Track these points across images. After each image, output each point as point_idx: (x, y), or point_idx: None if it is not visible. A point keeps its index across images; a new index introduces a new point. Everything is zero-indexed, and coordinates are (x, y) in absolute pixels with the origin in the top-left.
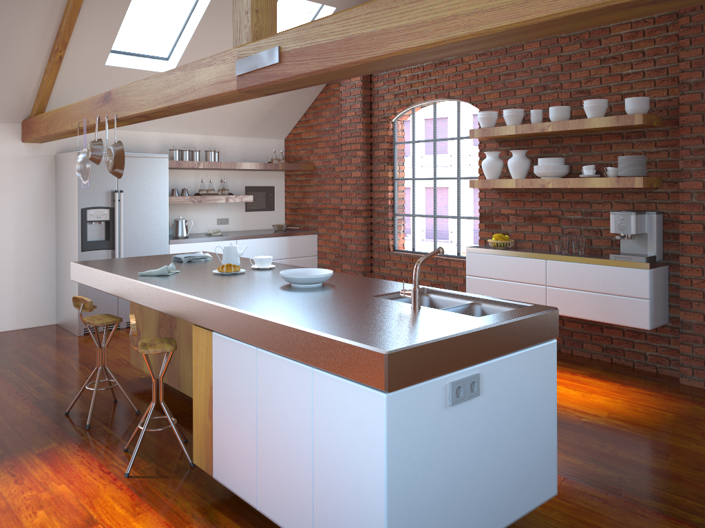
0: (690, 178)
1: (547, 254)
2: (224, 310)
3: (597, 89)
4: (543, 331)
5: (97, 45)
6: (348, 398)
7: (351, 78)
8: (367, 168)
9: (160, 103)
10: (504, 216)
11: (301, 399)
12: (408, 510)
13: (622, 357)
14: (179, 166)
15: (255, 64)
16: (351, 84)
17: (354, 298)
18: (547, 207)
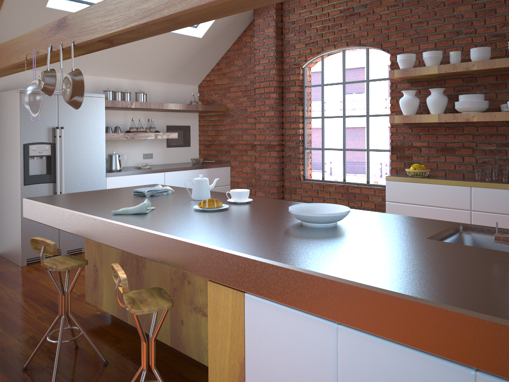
0: None
1: (471, 181)
2: (269, 267)
3: None
4: None
5: None
6: None
7: (264, 30)
8: (279, 108)
9: (134, 20)
10: (417, 148)
11: None
12: None
13: None
14: (114, 106)
15: None
16: (264, 35)
17: (415, 243)
18: (460, 140)
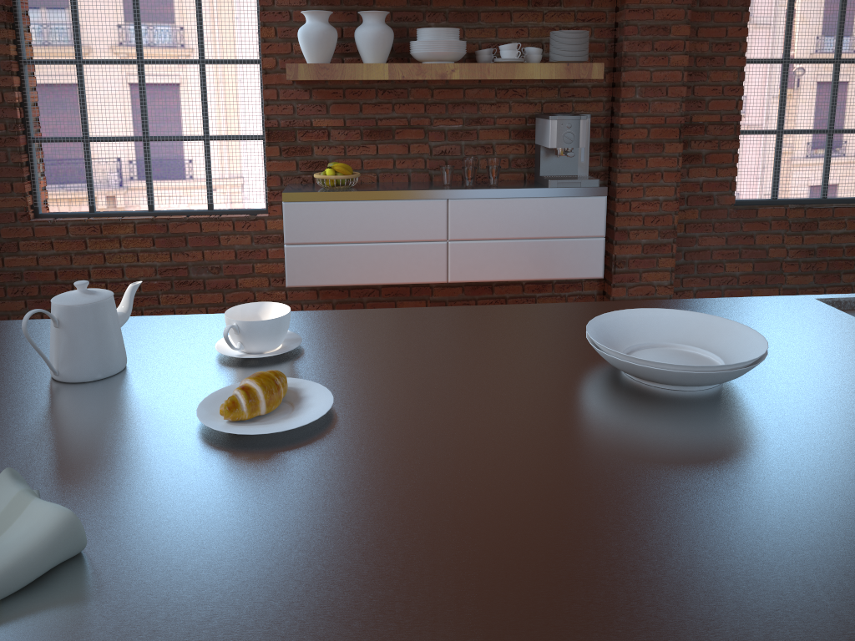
0: (635, 66)
1: (448, 189)
2: None
3: None
4: None
5: None
6: None
7: None
8: None
9: None
10: (322, 132)
11: None
12: None
13: None
14: None
15: None
16: None
17: None
18: (403, 114)
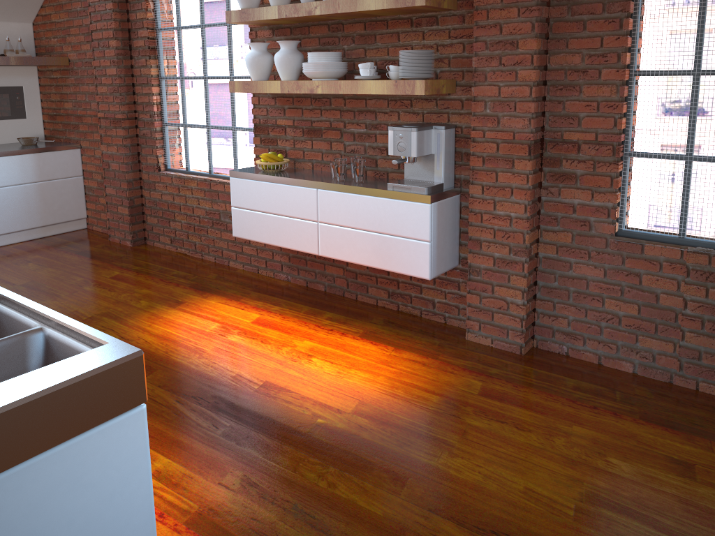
0: (485, 81)
1: (319, 181)
2: None
3: None
4: (97, 407)
5: None
6: None
7: None
8: (125, 63)
9: None
10: (281, 129)
11: None
12: None
13: (410, 305)
14: None
15: None
16: None
17: None
18: (328, 118)
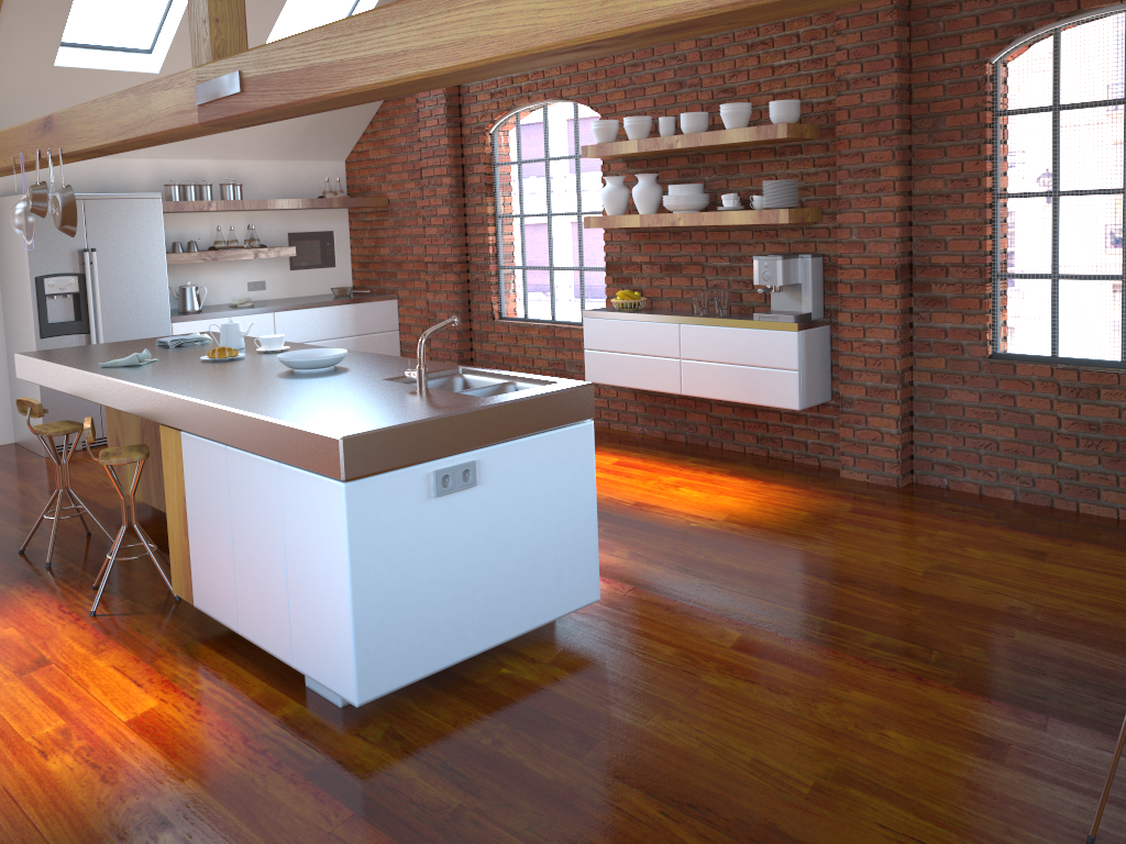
0: (850, 208)
1: (681, 316)
2: (190, 404)
3: (745, 87)
4: (570, 411)
5: (38, 38)
6: (312, 492)
7: None
8: (458, 201)
9: (114, 136)
10: (637, 266)
11: (272, 499)
12: (382, 609)
13: (780, 449)
14: (179, 210)
15: (215, 93)
16: None
17: (358, 383)
18: (688, 252)
